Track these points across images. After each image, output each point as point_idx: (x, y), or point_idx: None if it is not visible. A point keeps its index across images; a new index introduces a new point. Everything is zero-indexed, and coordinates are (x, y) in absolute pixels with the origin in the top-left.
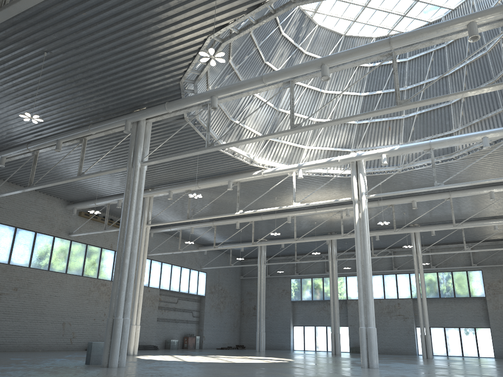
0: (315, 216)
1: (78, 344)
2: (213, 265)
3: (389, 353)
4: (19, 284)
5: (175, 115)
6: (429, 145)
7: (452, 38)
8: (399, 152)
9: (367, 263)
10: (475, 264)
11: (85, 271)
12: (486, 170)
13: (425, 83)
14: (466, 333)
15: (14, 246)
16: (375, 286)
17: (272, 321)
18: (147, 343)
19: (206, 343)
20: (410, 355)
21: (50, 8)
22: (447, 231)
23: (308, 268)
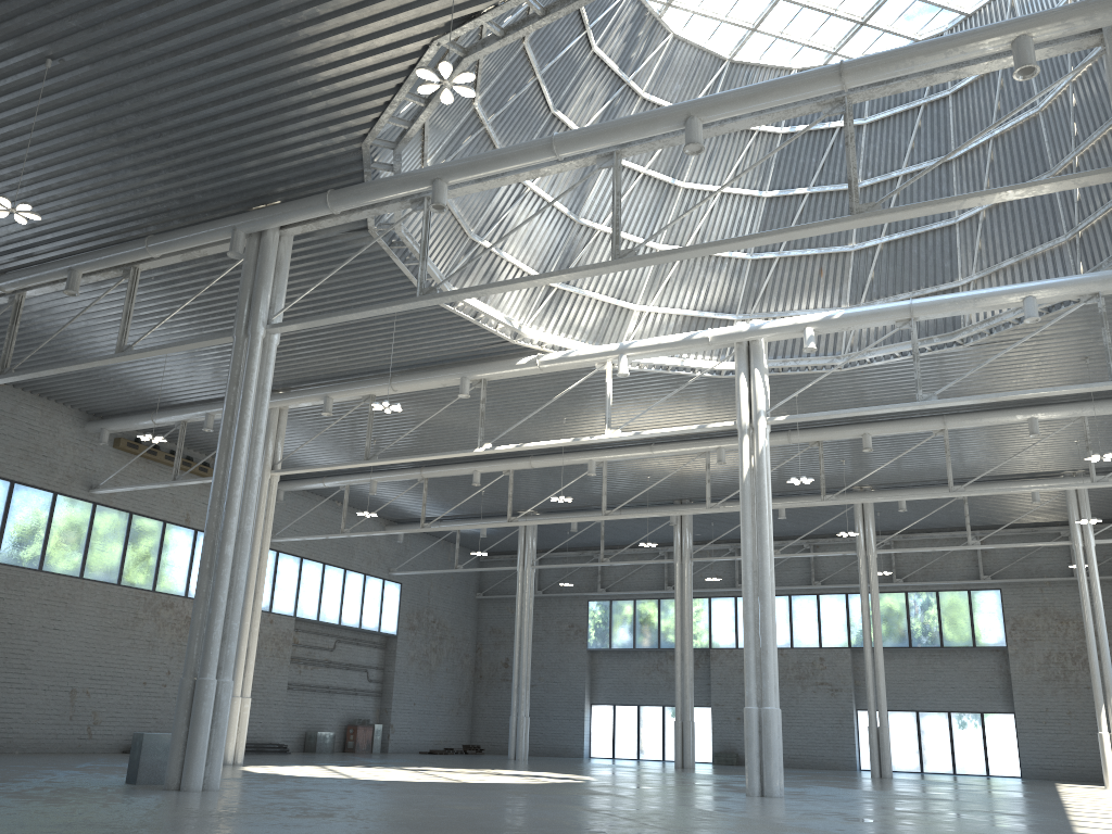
0: (649, 463)
1: (107, 740)
2: (417, 568)
3: (797, 765)
4: None
5: (348, 220)
6: (908, 311)
7: (977, 70)
8: (842, 325)
9: (766, 568)
10: (988, 576)
11: (125, 573)
12: (1025, 371)
13: (902, 175)
14: (964, 723)
15: None
16: None
17: (544, 694)
18: (263, 739)
19: (396, 741)
20: (843, 770)
21: None
22: (932, 504)
23: (628, 578)
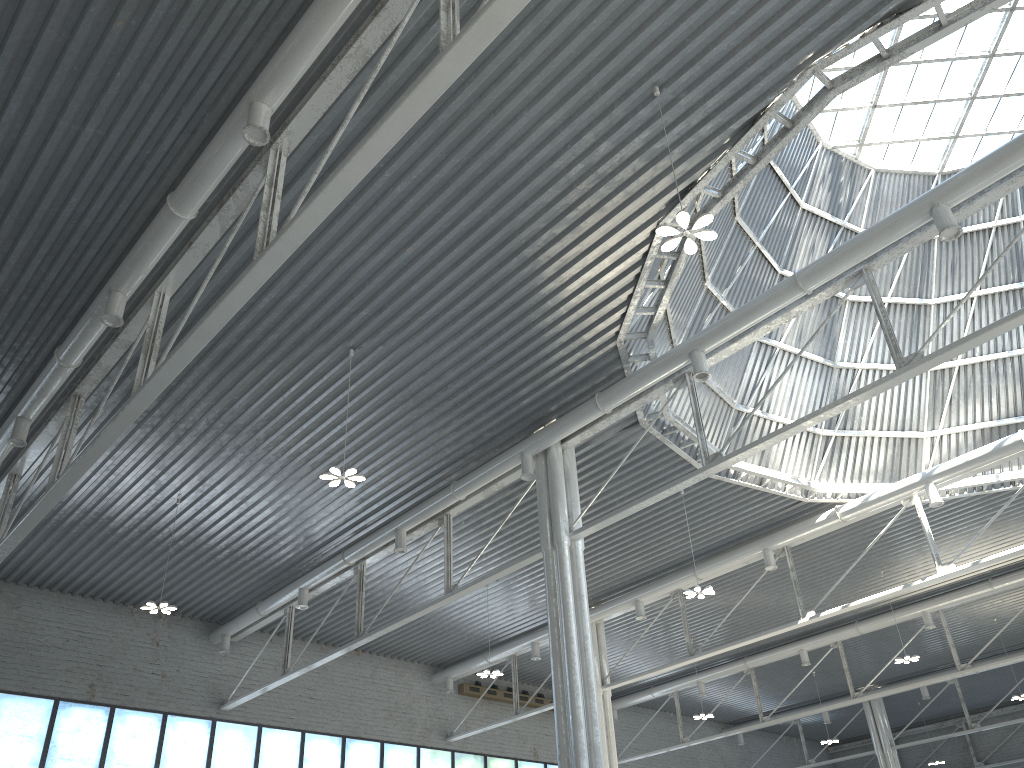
0: (991, 603)
1: None
2: None
3: None
4: None
5: (620, 417)
6: None
7: None
8: None
9: None
10: None
11: None
12: None
13: None
14: None
15: None
16: None
17: None
18: None
19: None
20: None
21: (348, 256)
22: None
23: (1006, 744)
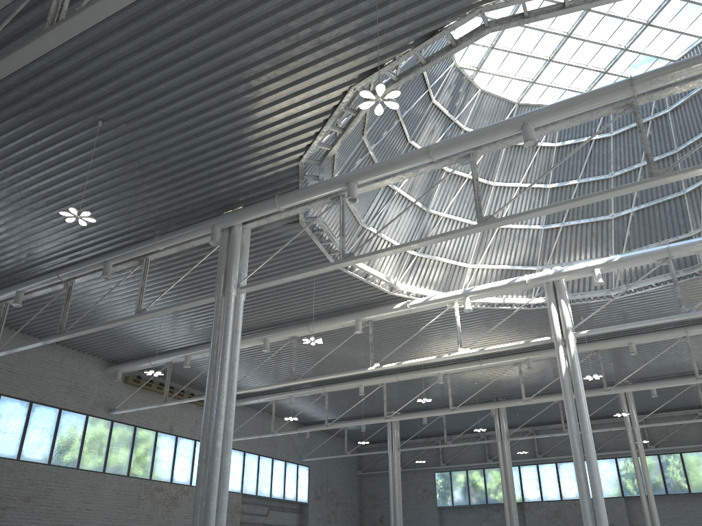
0: (477, 373)
1: None
2: (318, 455)
3: None
4: (33, 491)
5: (288, 215)
6: (667, 252)
7: None
8: (620, 265)
9: (588, 439)
10: None
11: (132, 468)
12: None
13: (641, 166)
14: None
15: (27, 431)
16: (565, 479)
17: None
18: None
19: None
20: None
21: (115, 48)
22: (671, 391)
23: (460, 455)
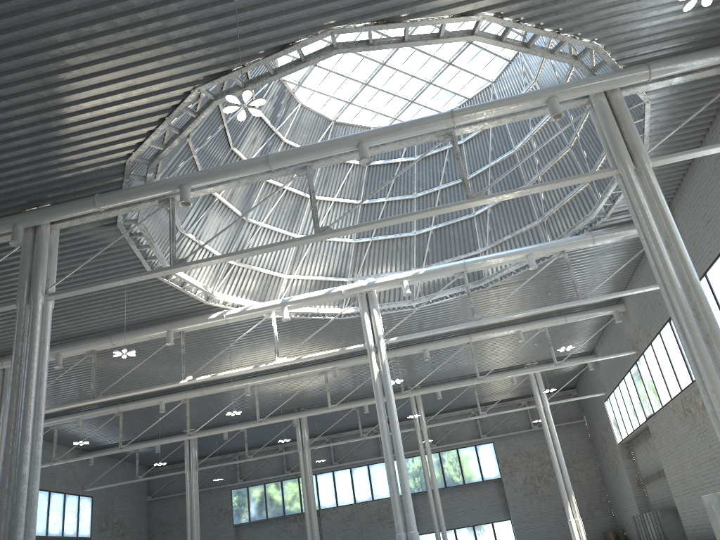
0: (282, 384)
1: None
2: (103, 483)
3: None
4: None
5: (107, 216)
6: (463, 266)
7: (524, 117)
8: (425, 277)
9: (398, 437)
10: (485, 435)
11: None
12: (515, 302)
13: (440, 189)
14: (483, 531)
15: None
16: (358, 483)
17: None
18: None
19: None
20: None
21: None
22: (452, 393)
23: (258, 469)
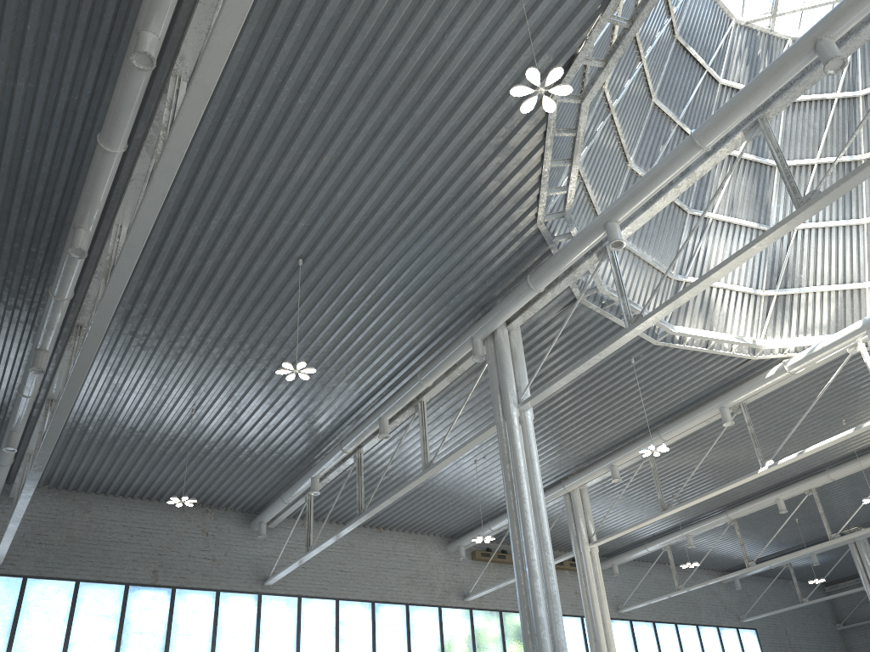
0: None
1: None
2: (765, 611)
3: None
4: None
5: (554, 295)
6: None
7: None
8: None
9: None
10: None
11: None
12: None
13: None
14: None
15: (377, 637)
16: None
17: None
18: None
19: None
20: None
21: (274, 172)
22: None
23: None
